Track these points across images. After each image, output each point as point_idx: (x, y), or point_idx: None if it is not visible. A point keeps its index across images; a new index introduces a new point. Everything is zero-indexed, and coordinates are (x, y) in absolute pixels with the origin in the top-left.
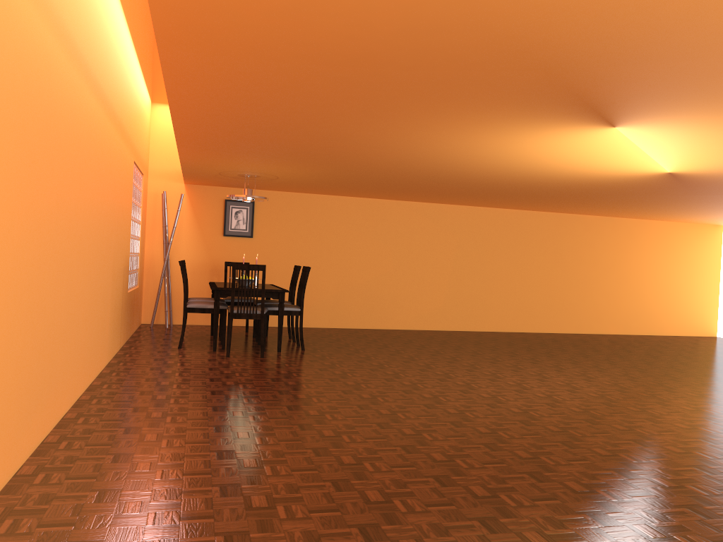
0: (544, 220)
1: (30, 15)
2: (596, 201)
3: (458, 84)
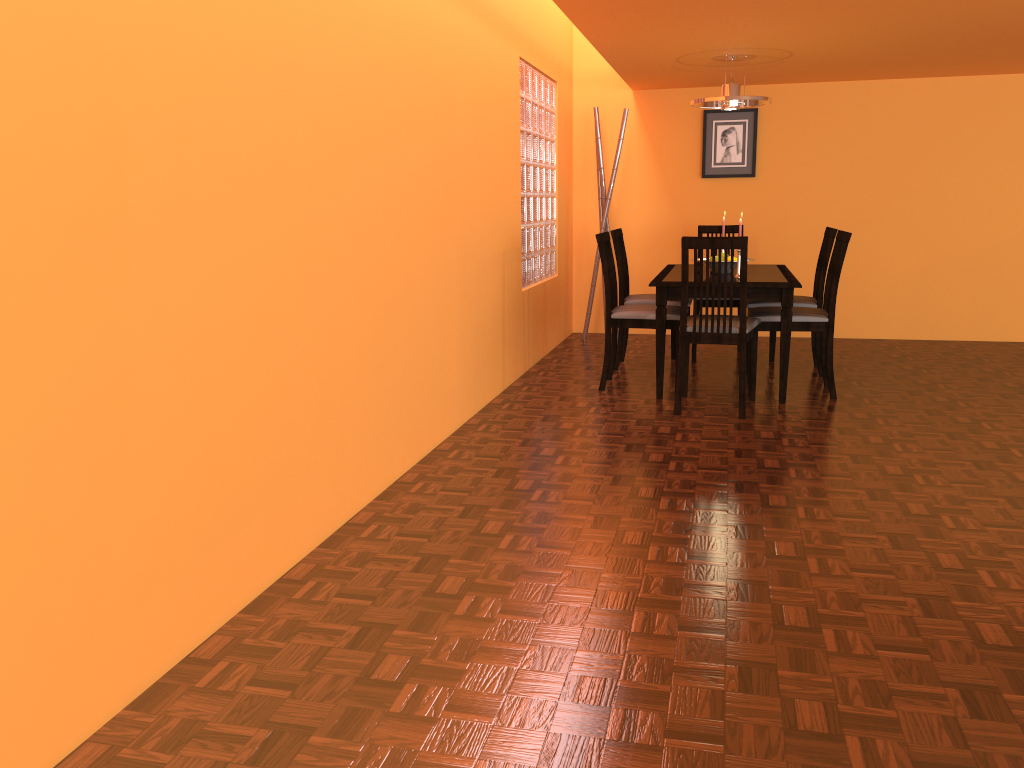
0: None
1: None
2: None
3: None
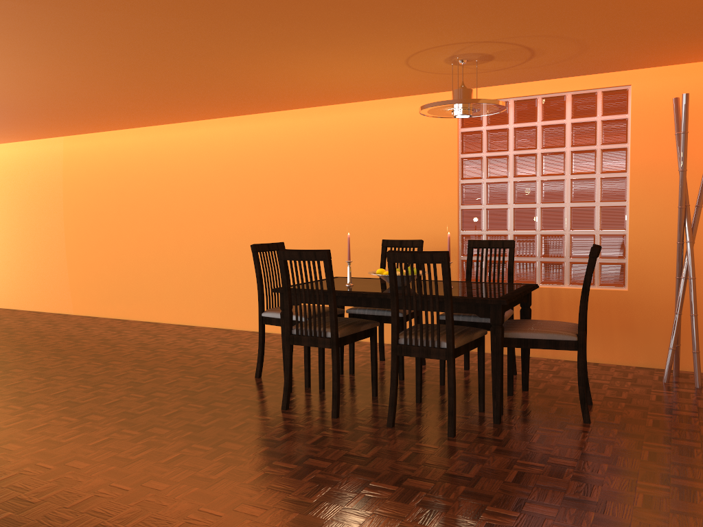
0: None
1: (88, 145)
2: None
3: None
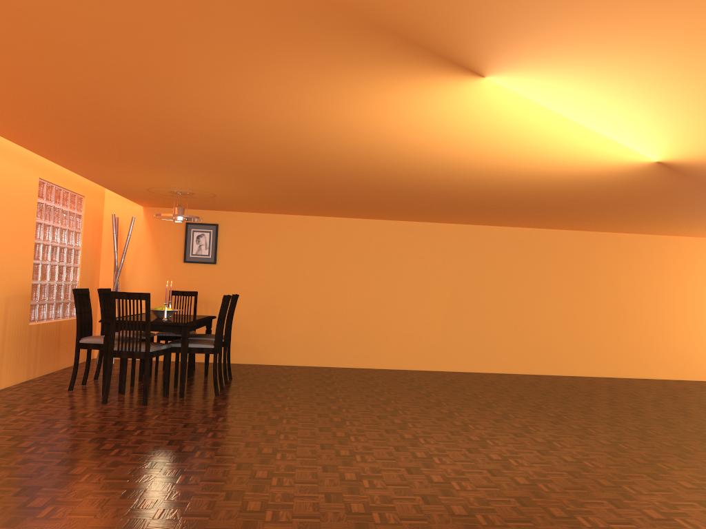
0: (565, 240)
1: None
2: (610, 213)
3: (140, 0)
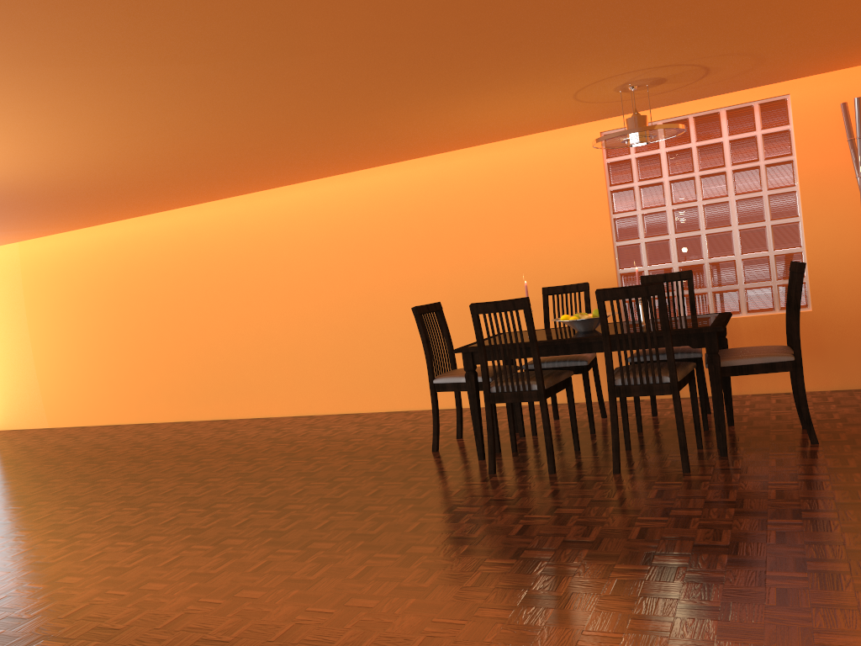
0: None
1: (159, 224)
2: None
3: None
